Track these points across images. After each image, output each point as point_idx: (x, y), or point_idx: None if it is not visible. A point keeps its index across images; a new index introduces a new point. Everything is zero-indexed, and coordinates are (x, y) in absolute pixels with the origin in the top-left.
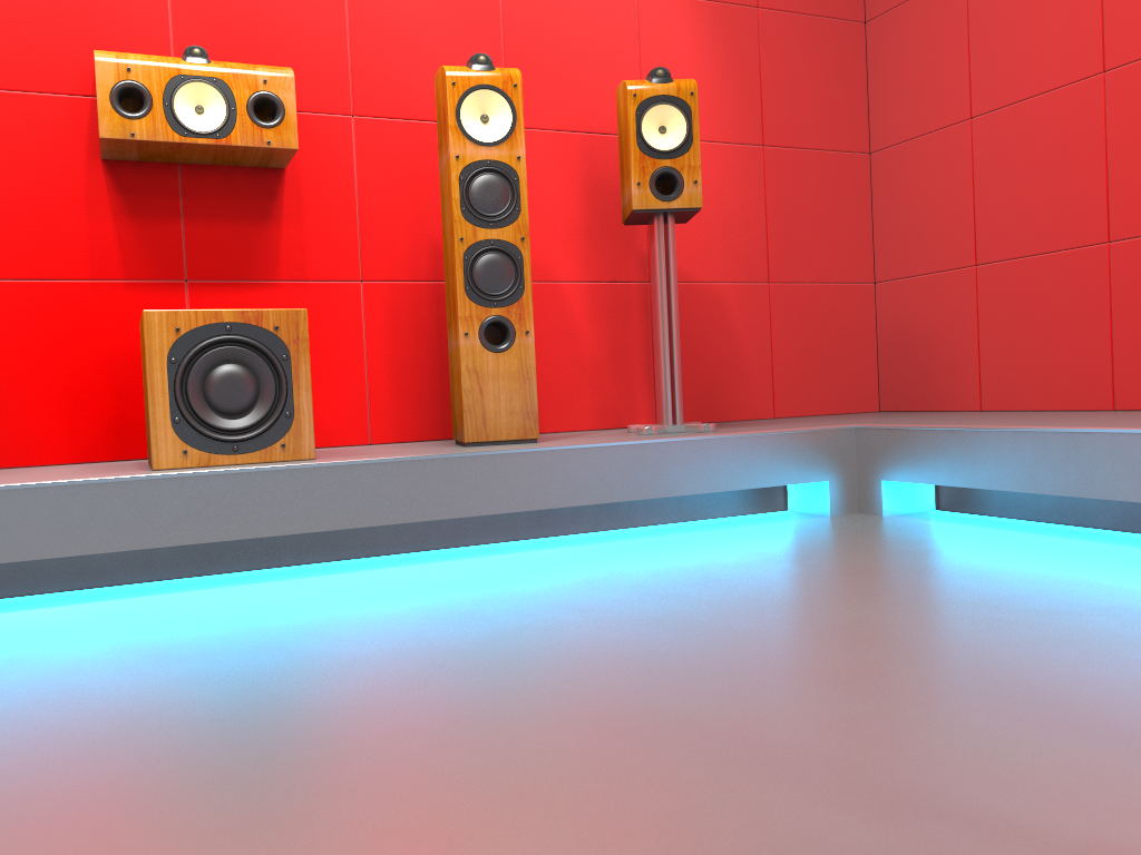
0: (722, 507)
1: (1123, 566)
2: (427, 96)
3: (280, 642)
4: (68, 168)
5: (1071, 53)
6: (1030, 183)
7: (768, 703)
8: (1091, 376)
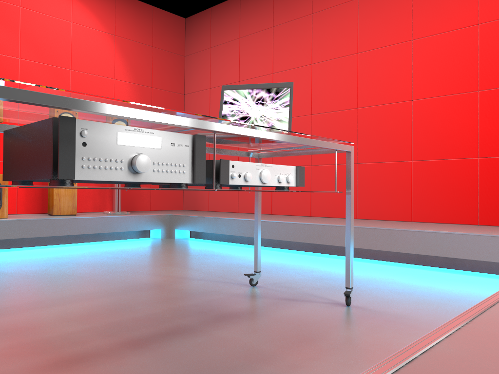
0: (131, 236)
1: (219, 248)
2: None
3: (13, 262)
4: None
5: None
6: None
7: (131, 266)
8: (233, 203)
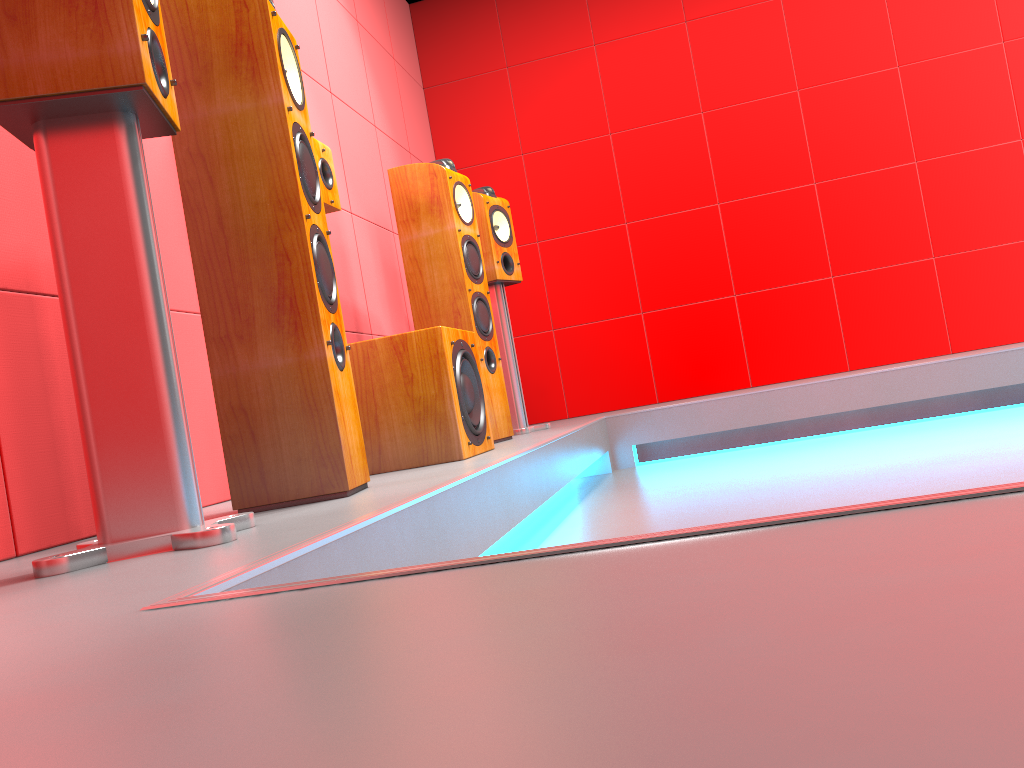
0: None
1: (831, 440)
2: None
3: (770, 504)
4: (175, 200)
5: (604, 211)
6: (586, 281)
7: (989, 449)
8: (641, 386)
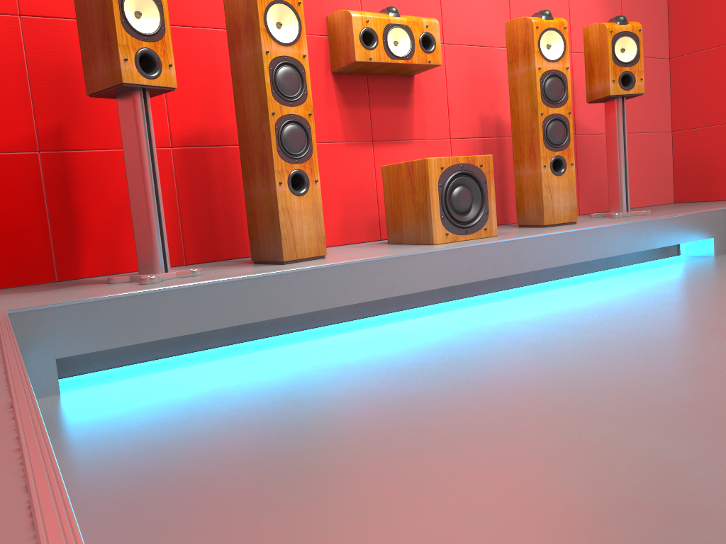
0: (654, 254)
1: None
2: (476, 31)
3: (617, 318)
4: (316, 78)
5: None
6: None
7: None
8: None
